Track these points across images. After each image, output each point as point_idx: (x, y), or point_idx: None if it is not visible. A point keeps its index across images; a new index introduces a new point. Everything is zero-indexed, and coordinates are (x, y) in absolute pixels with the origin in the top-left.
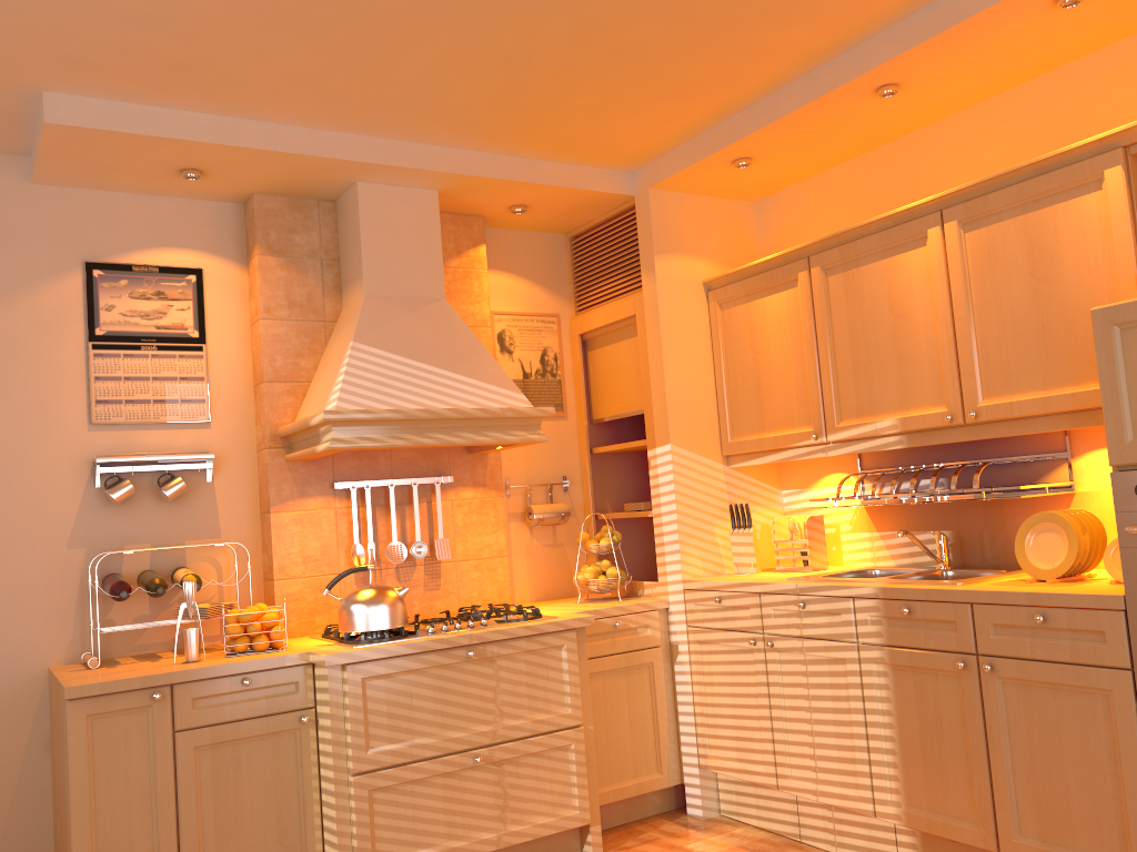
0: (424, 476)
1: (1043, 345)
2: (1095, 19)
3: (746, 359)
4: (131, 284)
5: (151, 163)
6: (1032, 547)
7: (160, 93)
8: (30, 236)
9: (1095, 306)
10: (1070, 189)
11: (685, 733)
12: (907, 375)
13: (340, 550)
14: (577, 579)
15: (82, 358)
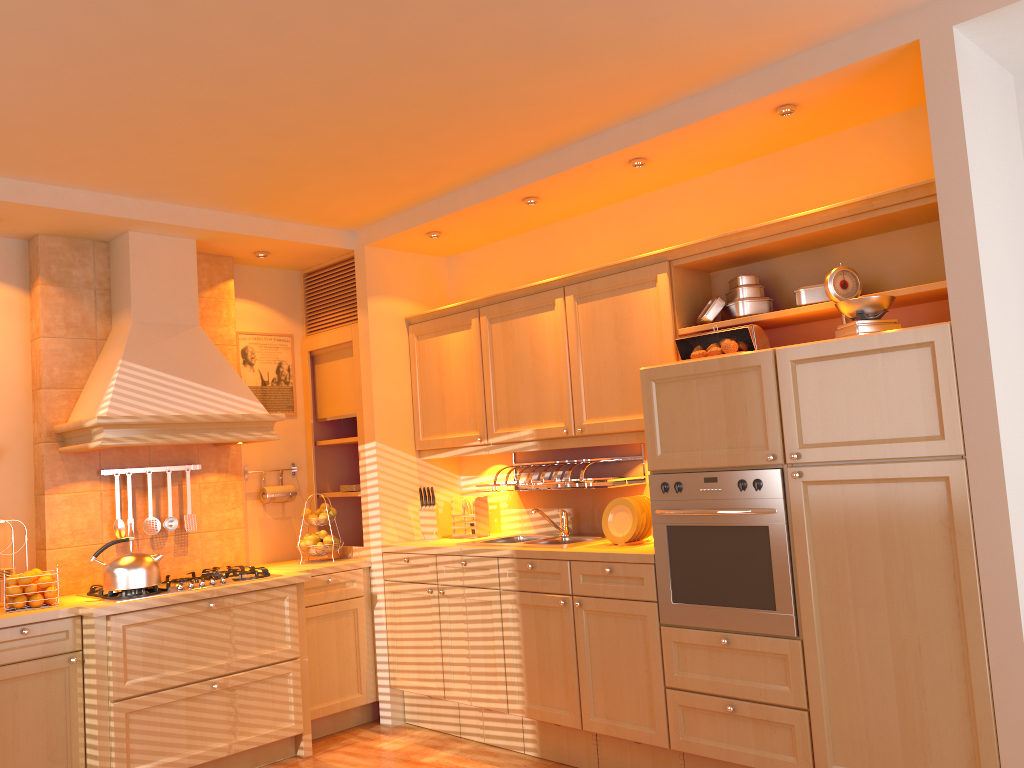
0: (177, 464)
1: (622, 385)
2: (657, 172)
3: (435, 379)
4: None
5: None
6: (612, 521)
7: None
8: None
9: (651, 363)
10: (639, 283)
11: (381, 662)
12: (541, 399)
13: (104, 525)
14: (300, 545)
15: None
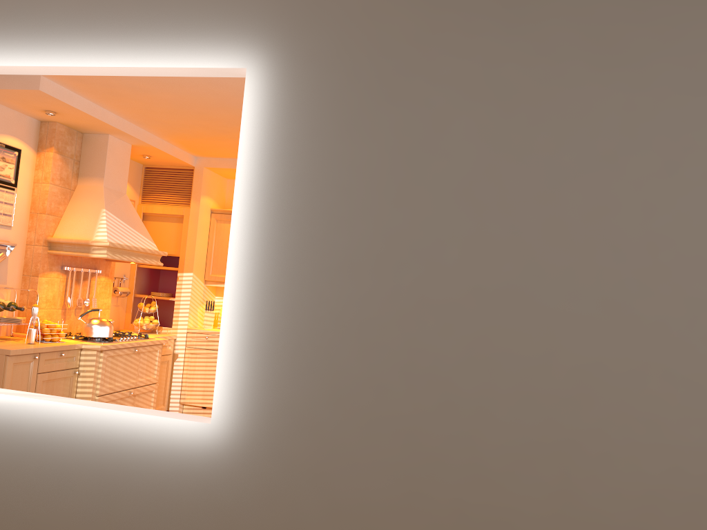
0: (91, 268)
1: None
2: None
3: (225, 245)
4: None
5: (42, 106)
6: None
7: (86, 92)
8: None
9: None
10: None
11: (174, 390)
12: None
13: (59, 298)
14: (140, 323)
15: None
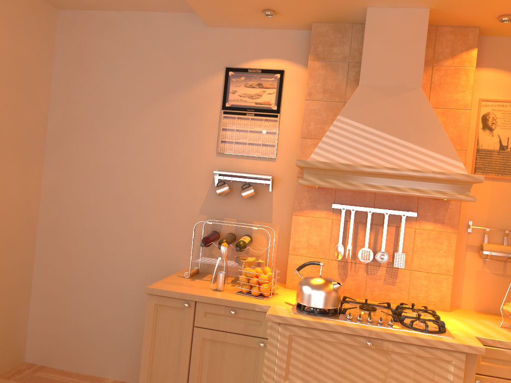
0: (397, 209)
1: None
2: None
3: None
4: (246, 79)
5: (245, 8)
6: None
7: None
8: (203, 55)
9: None
10: None
11: None
12: None
13: (331, 245)
14: (502, 309)
15: (218, 118)
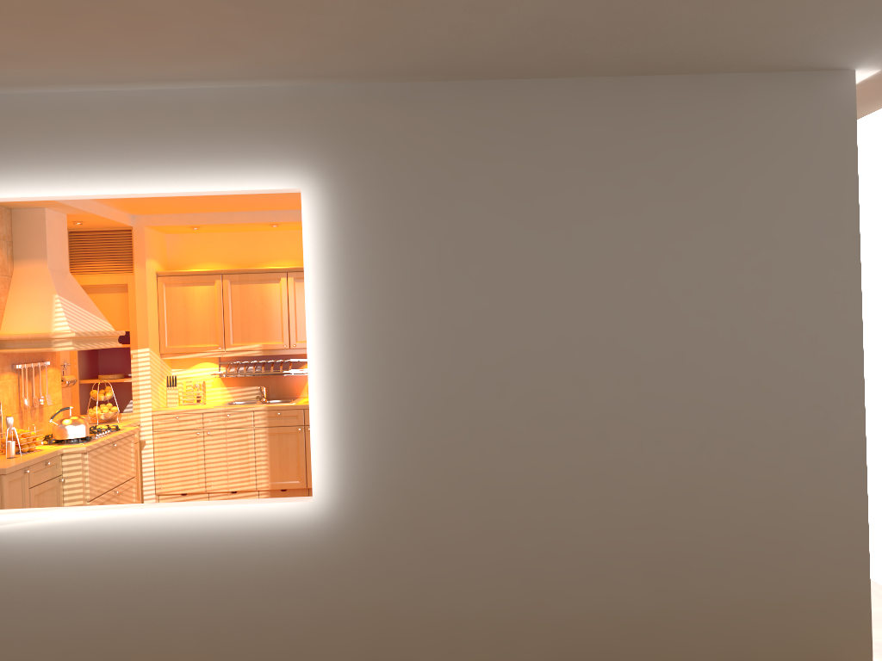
0: (38, 361)
1: None
2: None
3: (180, 311)
4: None
5: None
6: None
7: None
8: None
9: None
10: None
11: (147, 481)
12: (267, 328)
13: (14, 401)
14: (98, 413)
15: None
